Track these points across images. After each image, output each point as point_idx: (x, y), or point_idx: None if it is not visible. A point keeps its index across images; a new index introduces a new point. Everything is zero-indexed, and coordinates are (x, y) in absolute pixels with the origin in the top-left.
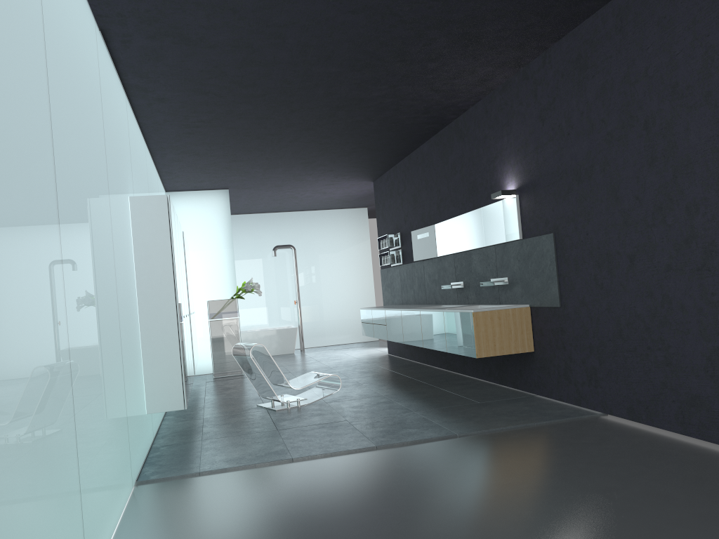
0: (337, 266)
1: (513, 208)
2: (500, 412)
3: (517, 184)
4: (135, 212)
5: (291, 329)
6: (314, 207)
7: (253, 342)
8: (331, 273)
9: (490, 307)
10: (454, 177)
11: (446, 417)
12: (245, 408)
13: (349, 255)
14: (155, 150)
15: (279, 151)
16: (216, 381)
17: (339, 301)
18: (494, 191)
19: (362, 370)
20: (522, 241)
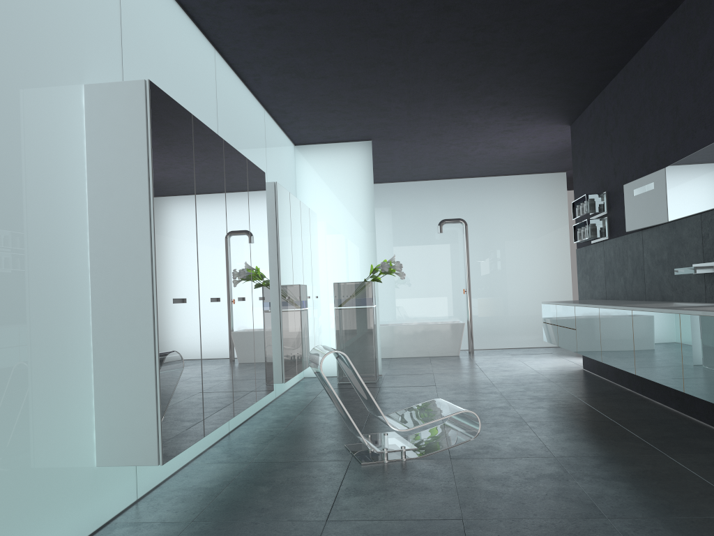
0: (522, 247)
1: None
2: None
3: None
4: (92, 111)
5: (456, 325)
6: (494, 171)
7: (407, 339)
8: (514, 256)
9: None
10: (709, 75)
11: None
12: (325, 448)
13: (538, 234)
14: (240, 68)
15: (416, 64)
16: (336, 389)
17: (523, 292)
18: None
19: (536, 395)
20: None
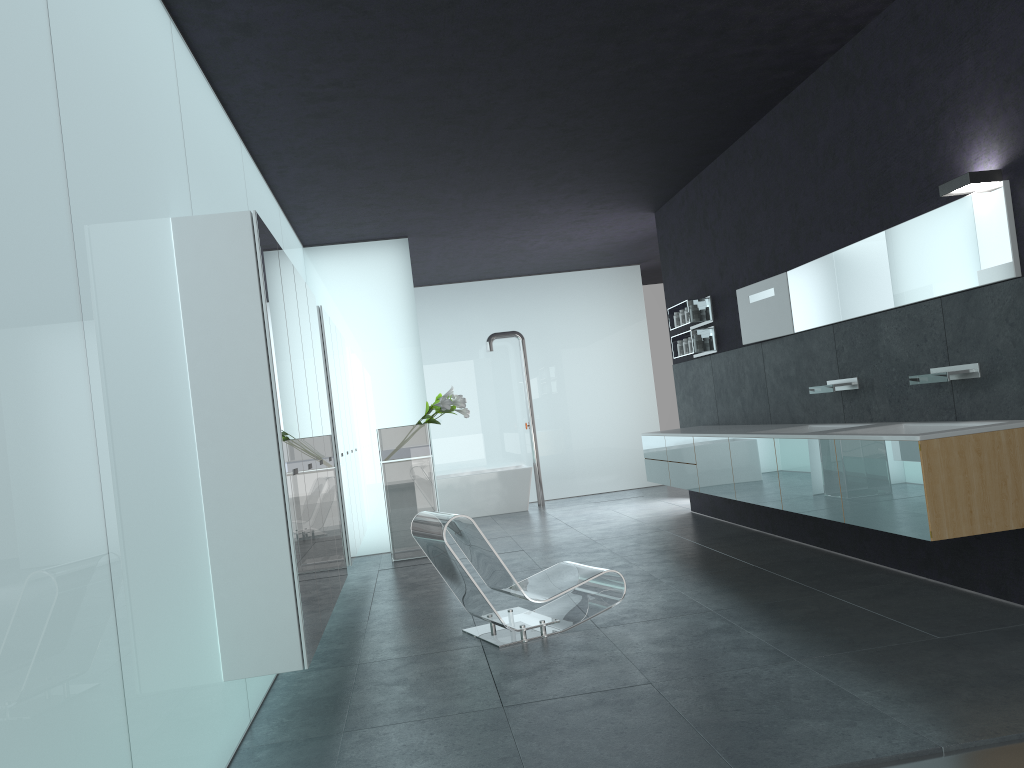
0: (593, 364)
1: (996, 210)
2: (1012, 670)
3: (1004, 156)
4: (184, 250)
5: (521, 471)
6: (553, 267)
7: (459, 494)
8: (584, 375)
9: (933, 426)
10: (832, 173)
11: (882, 684)
12: (440, 637)
13: (612, 345)
14: (265, 159)
15: (488, 151)
16: (396, 569)
17: (598, 421)
18: (938, 184)
19: (653, 547)
20: (1021, 280)
